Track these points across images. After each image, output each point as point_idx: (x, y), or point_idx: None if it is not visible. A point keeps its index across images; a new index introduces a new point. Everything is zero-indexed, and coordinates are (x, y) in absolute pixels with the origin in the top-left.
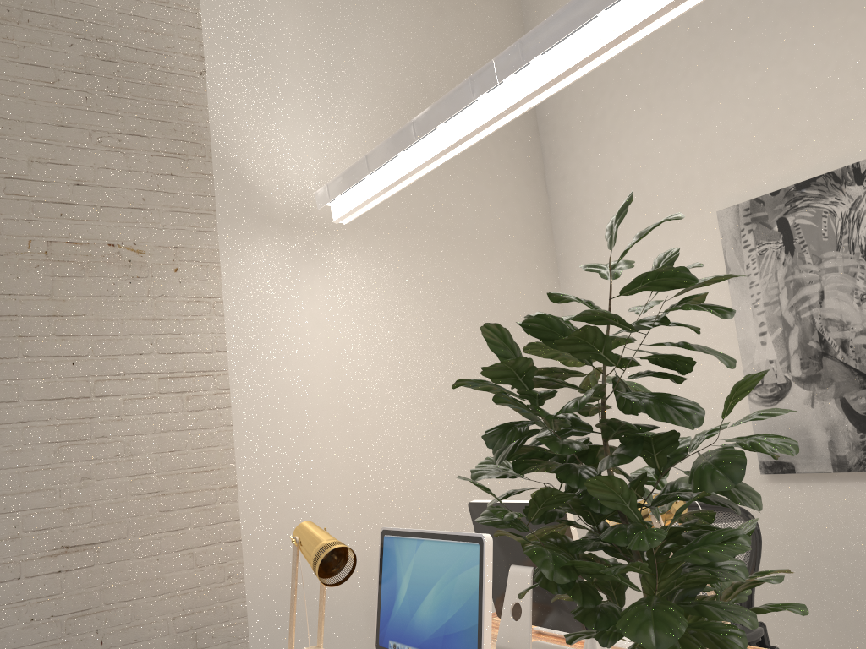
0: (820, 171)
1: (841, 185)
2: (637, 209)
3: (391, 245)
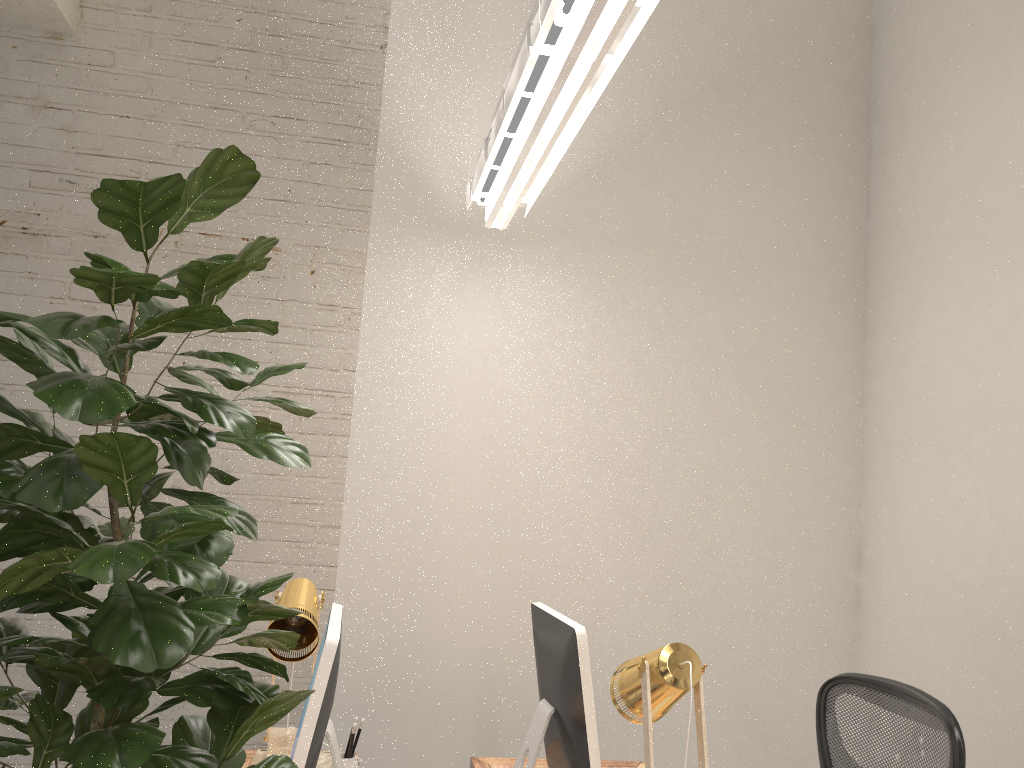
0: None
1: None
2: (970, 232)
3: (597, 263)
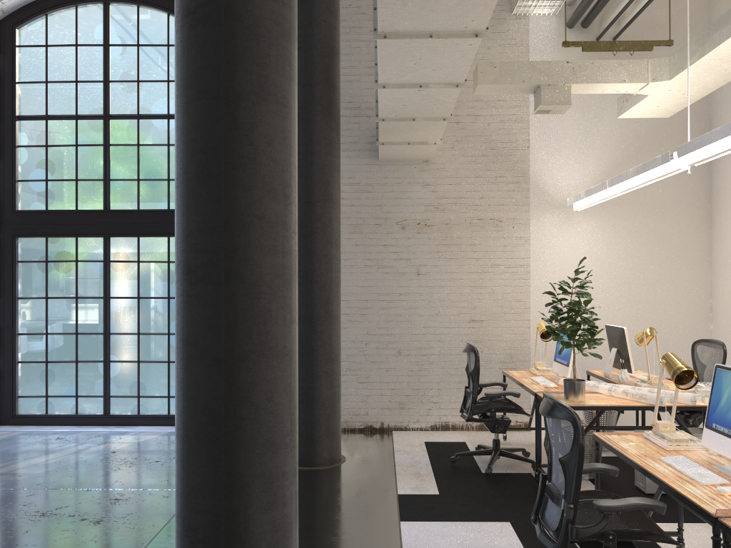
0: None
1: None
2: None
3: (608, 212)
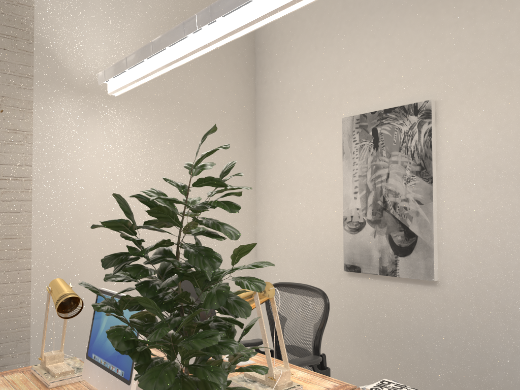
0: (398, 104)
1: (406, 114)
2: (302, 108)
3: (150, 111)
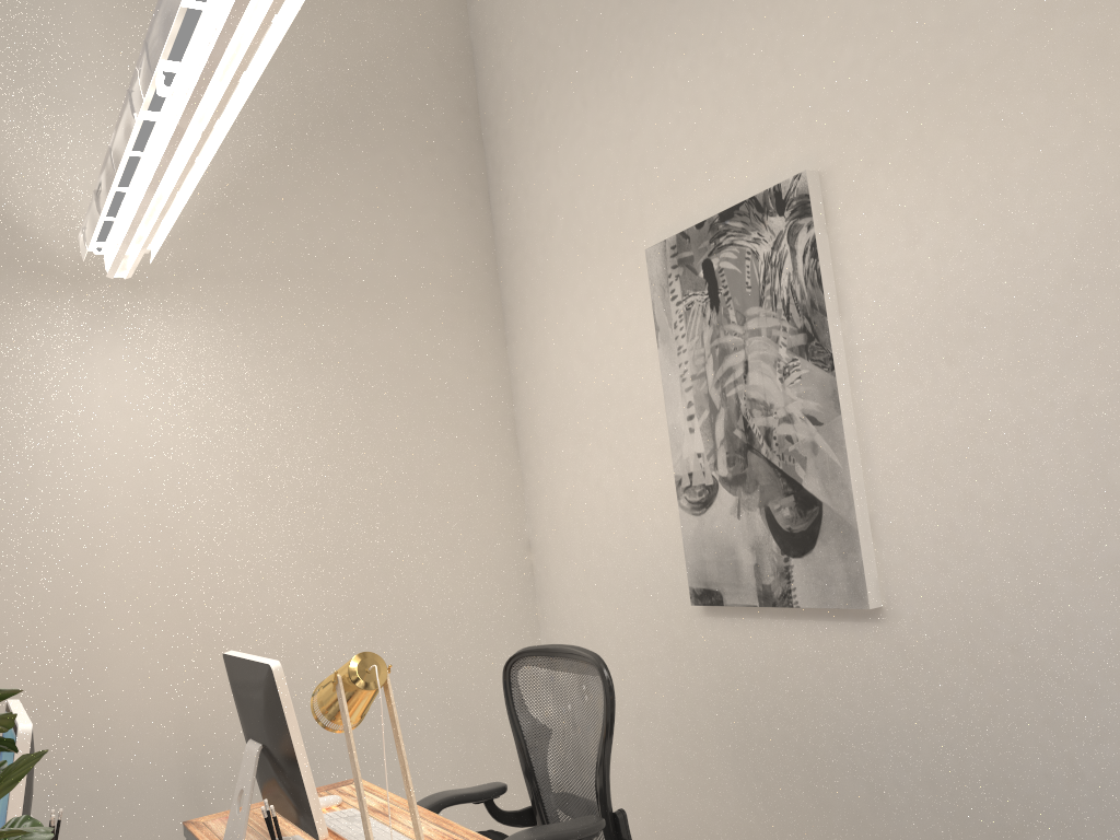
0: (749, 196)
1: (763, 215)
2: (576, 244)
3: (237, 300)
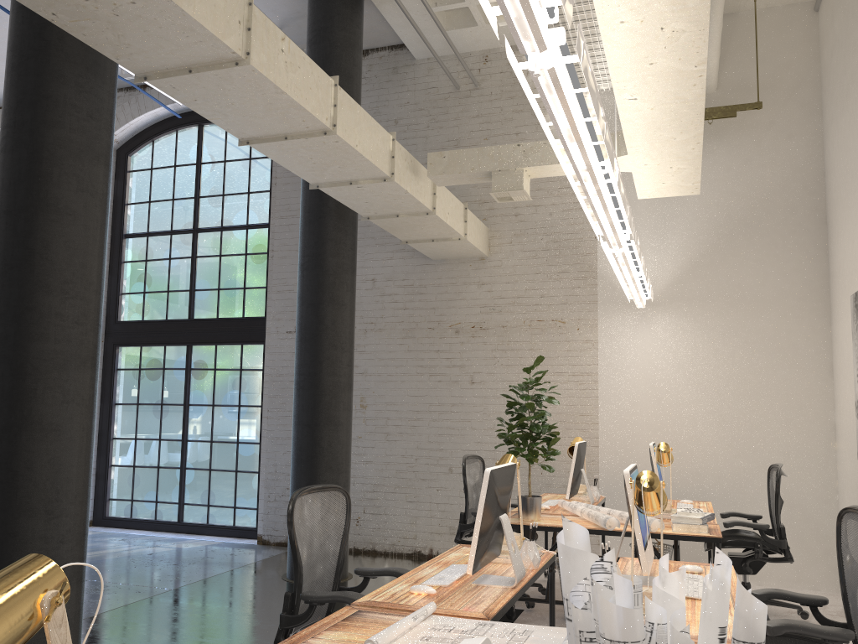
0: None
1: None
2: (843, 284)
3: (693, 309)
